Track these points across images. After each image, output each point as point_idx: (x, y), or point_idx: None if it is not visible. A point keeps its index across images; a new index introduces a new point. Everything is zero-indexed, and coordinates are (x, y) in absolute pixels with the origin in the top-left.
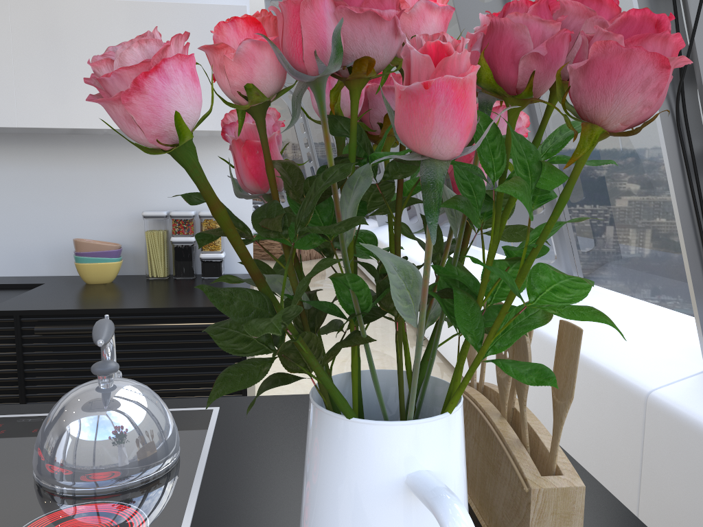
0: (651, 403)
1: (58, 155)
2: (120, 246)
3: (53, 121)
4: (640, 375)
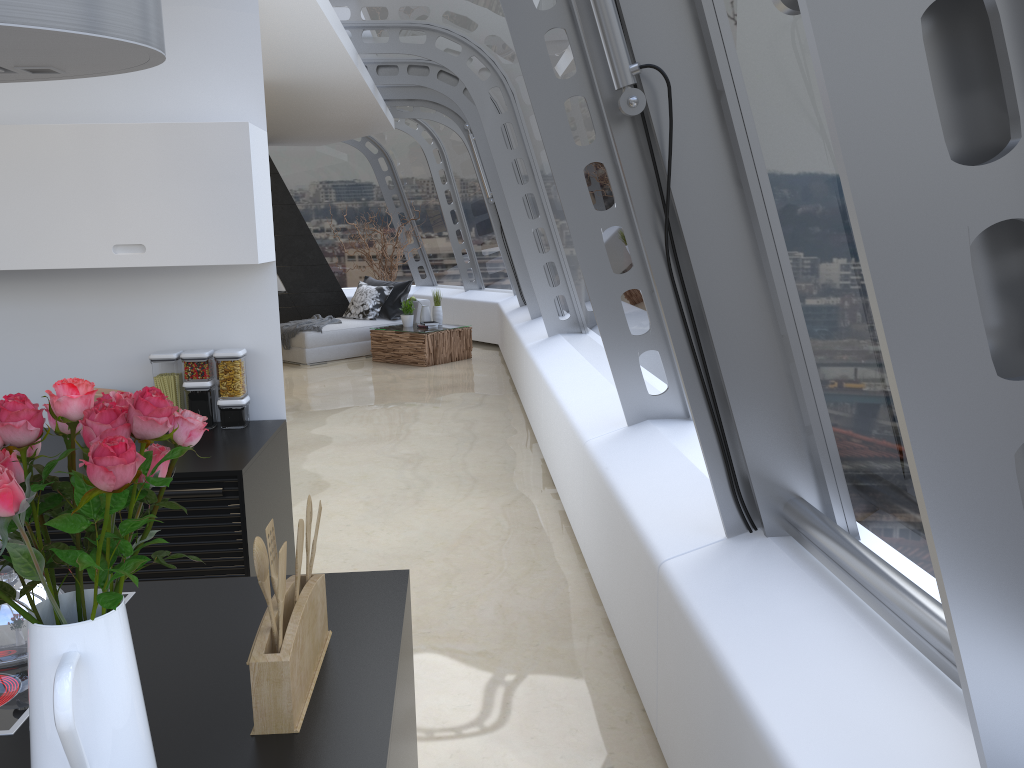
0: (660, 574)
1: (54, 290)
2: None
3: (39, 262)
4: (666, 542)
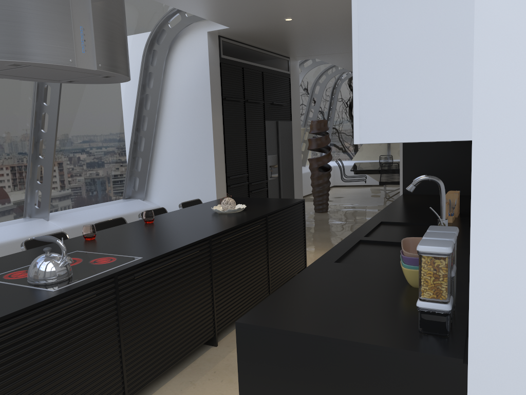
0: None
1: None
2: (415, 255)
3: None
4: None
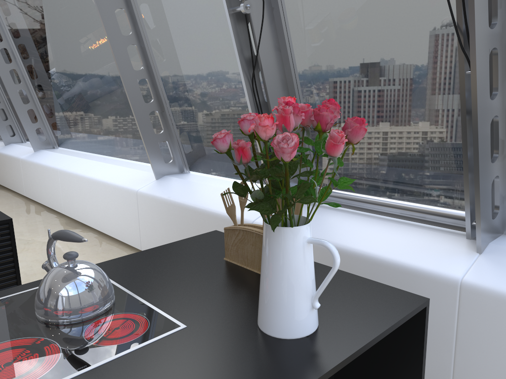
0: None
1: None
2: None
3: None
4: (245, 215)
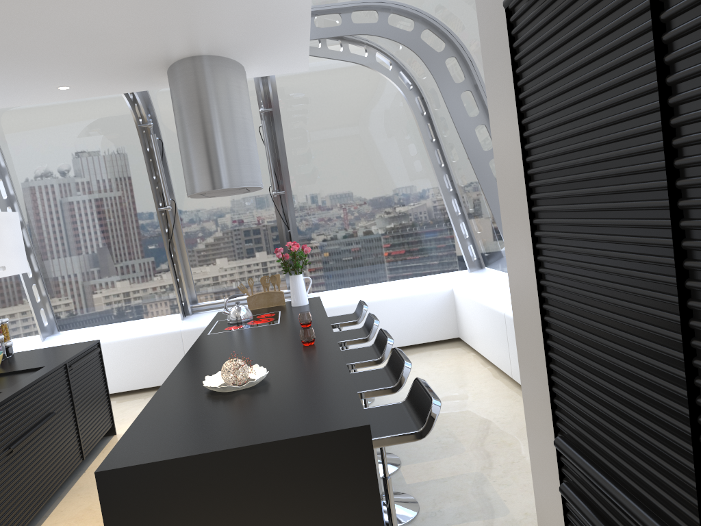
0: (184, 331)
1: None
2: None
3: None
4: (170, 328)
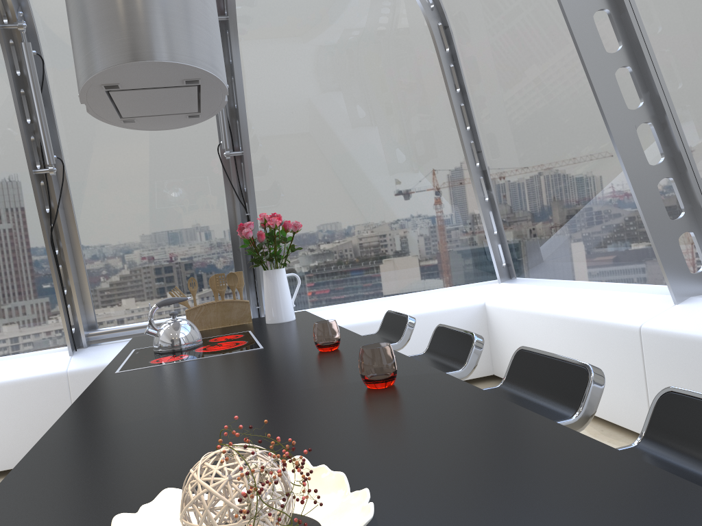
0: (72, 373)
1: None
2: None
3: None
4: (49, 369)
